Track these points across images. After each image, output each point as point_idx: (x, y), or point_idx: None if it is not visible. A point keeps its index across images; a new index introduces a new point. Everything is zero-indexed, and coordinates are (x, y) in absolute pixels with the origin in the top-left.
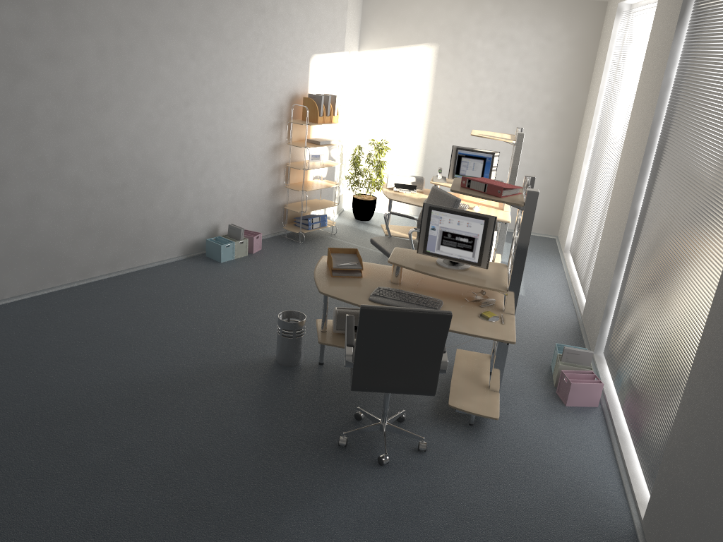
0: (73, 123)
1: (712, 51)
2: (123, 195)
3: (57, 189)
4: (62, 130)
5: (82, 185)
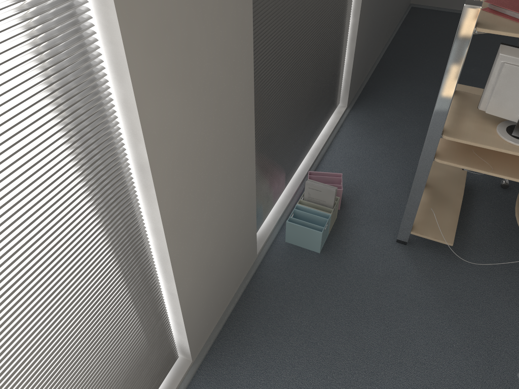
0: None
1: None
2: None
3: None
4: None
5: None
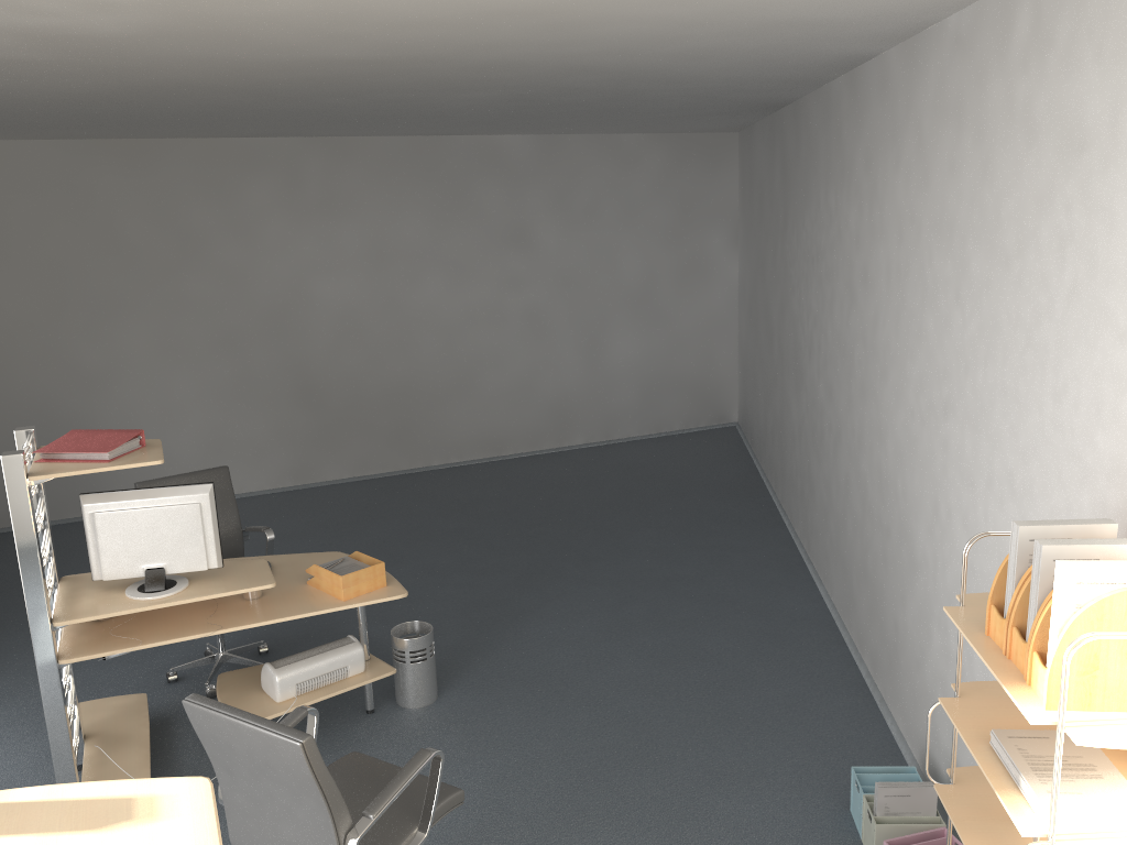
0: (868, 387)
1: None
2: (887, 550)
3: (856, 483)
4: (863, 394)
5: (866, 494)
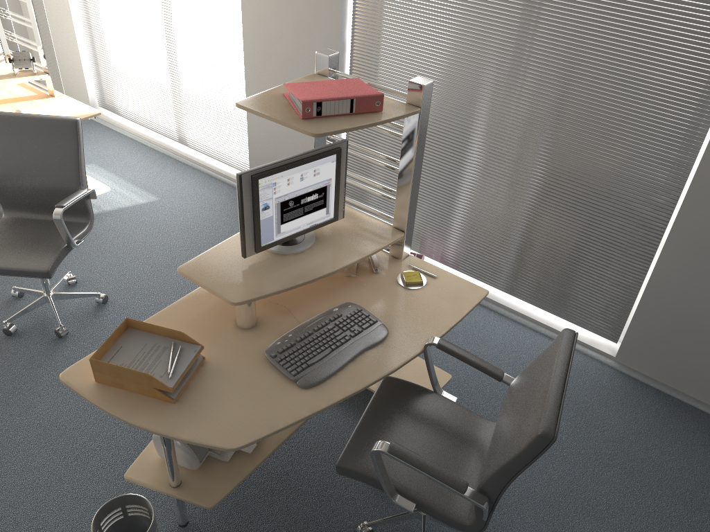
0: None
1: None
2: None
3: None
4: None
5: None
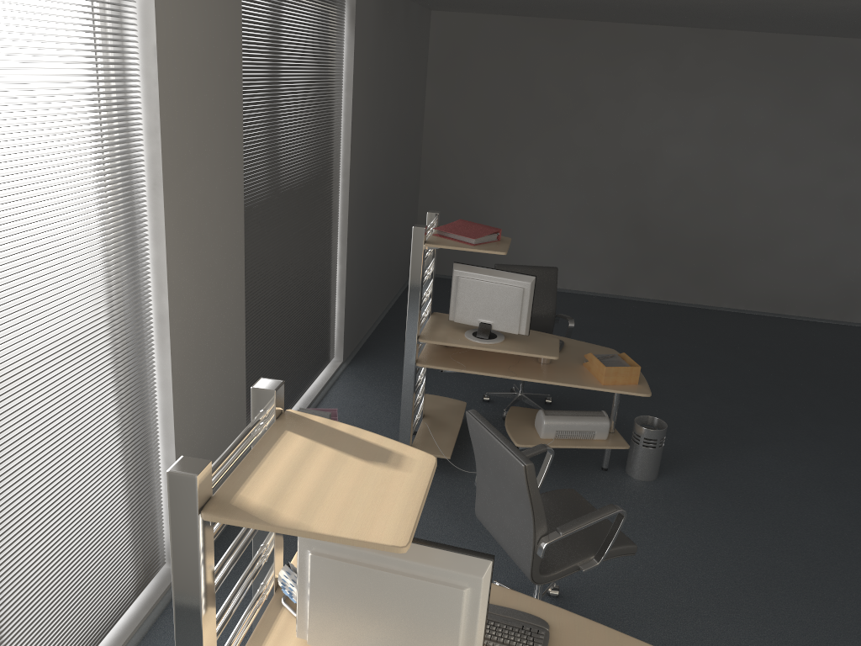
0: None
1: (282, 49)
2: None
3: None
4: None
5: None
